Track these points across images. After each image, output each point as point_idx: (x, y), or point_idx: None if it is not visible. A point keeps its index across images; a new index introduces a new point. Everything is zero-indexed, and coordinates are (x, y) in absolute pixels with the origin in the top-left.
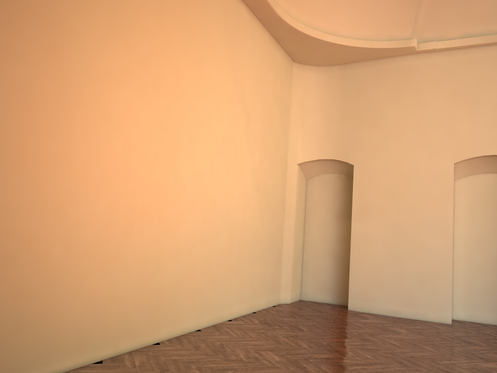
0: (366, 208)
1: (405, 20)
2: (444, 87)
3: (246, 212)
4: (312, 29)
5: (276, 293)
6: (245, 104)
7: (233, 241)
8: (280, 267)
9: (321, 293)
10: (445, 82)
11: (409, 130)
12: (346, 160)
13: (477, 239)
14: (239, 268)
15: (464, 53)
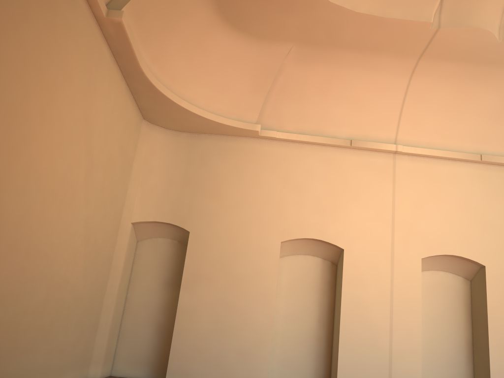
0: (197, 276)
1: (254, 106)
2: (279, 172)
3: (70, 267)
4: (170, 91)
5: (85, 367)
6: (91, 147)
7: (50, 299)
8: (95, 336)
9: (135, 368)
10: (280, 168)
11: (246, 205)
12: (183, 225)
13: (293, 315)
14: (50, 333)
15: (297, 146)
